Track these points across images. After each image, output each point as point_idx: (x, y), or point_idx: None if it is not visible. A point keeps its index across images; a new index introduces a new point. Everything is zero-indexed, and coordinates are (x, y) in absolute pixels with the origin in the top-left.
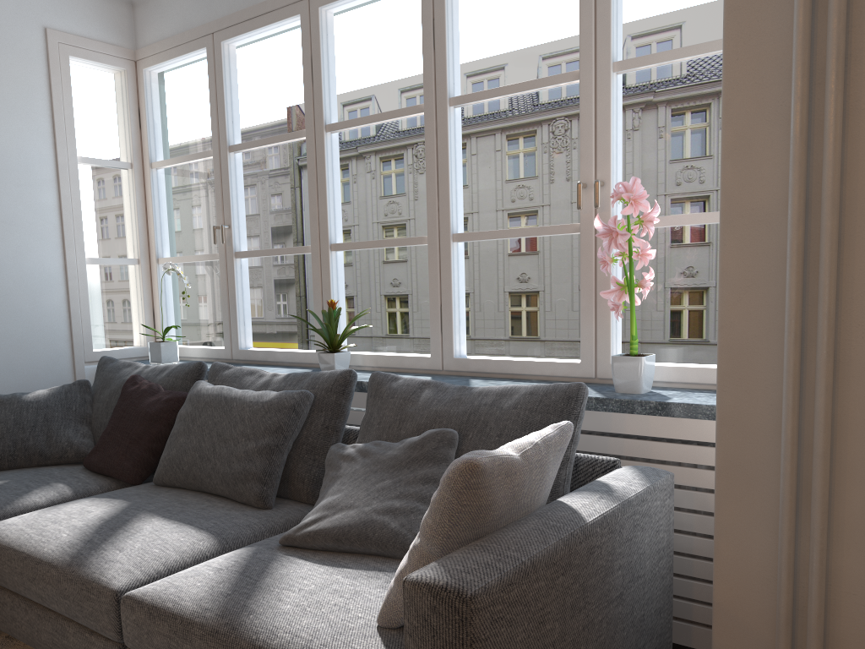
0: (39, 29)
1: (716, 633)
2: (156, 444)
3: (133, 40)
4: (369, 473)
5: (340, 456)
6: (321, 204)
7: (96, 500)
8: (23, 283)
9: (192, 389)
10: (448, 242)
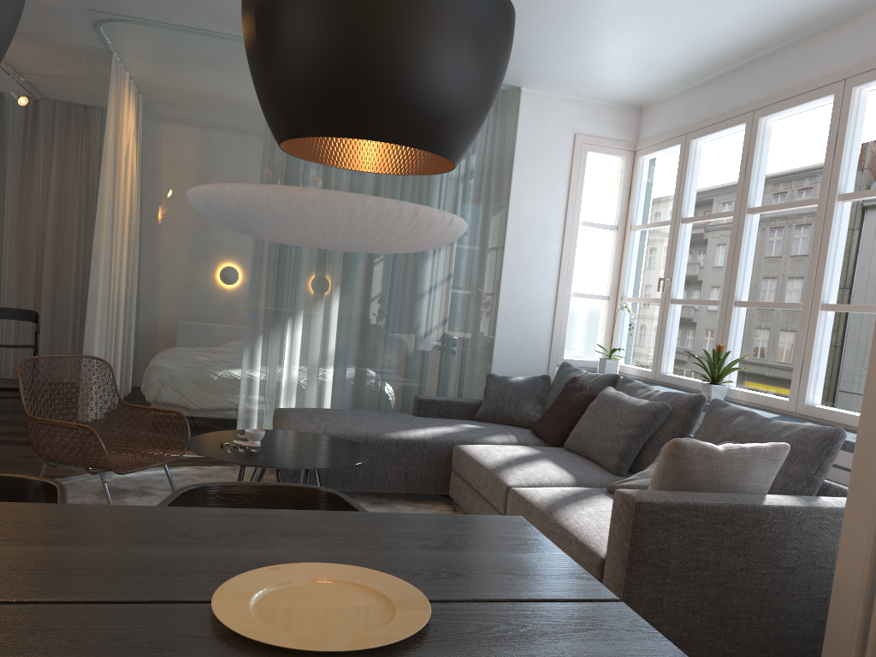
0: (571, 135)
1: (832, 600)
2: (572, 423)
3: (635, 136)
4: None
5: None
6: (733, 269)
7: (525, 447)
8: (527, 305)
9: (602, 390)
10: (817, 310)
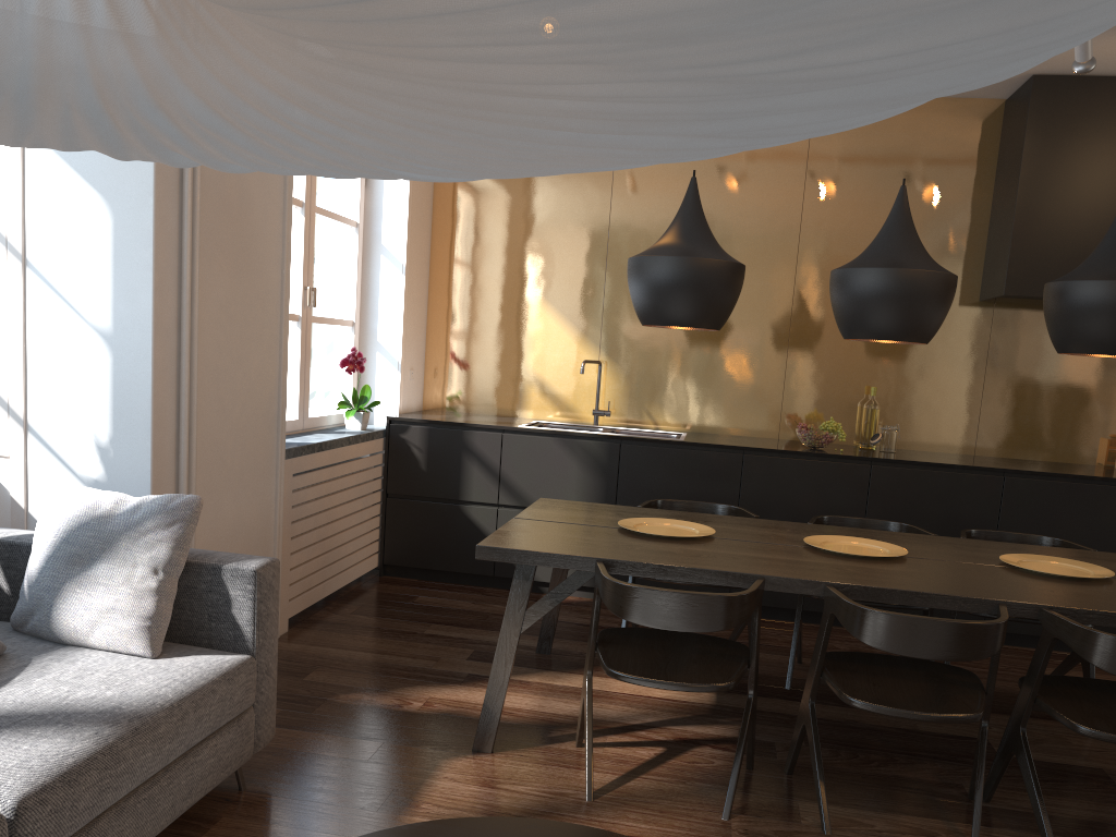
0: None
1: None
2: None
3: None
4: None
5: None
6: None
7: None
8: None
9: None
10: None
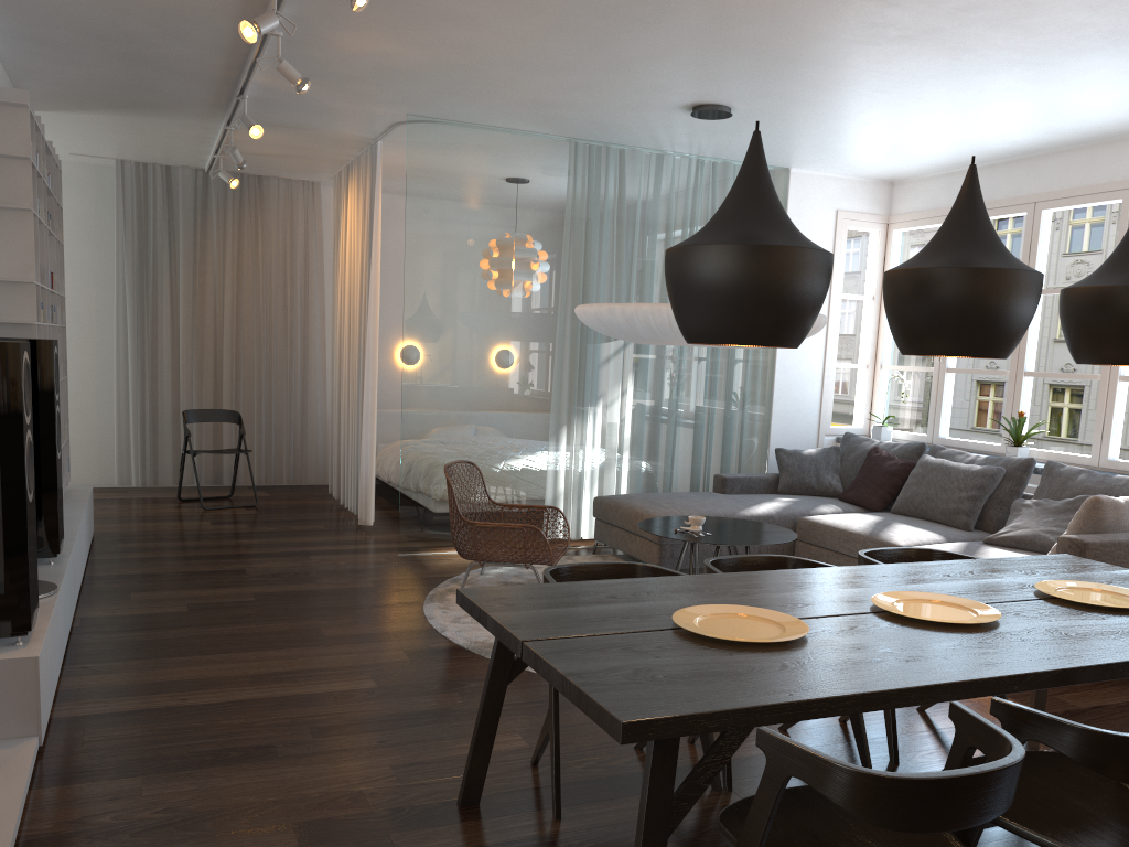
0: (833, 211)
1: None
2: (892, 489)
3: (887, 209)
4: (1039, 514)
5: (1021, 505)
6: (1021, 343)
7: (862, 514)
8: (799, 379)
9: (920, 459)
10: (1115, 381)
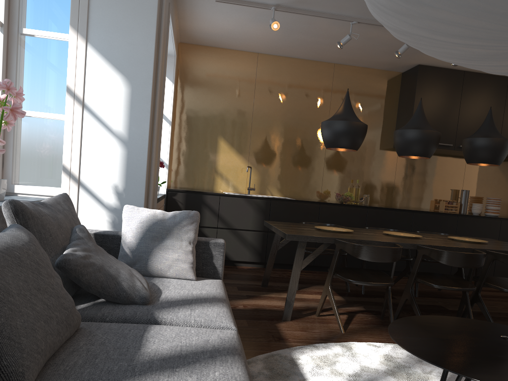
0: None
1: None
2: None
3: None
4: (104, 257)
5: (83, 258)
6: None
7: None
8: None
9: None
10: None
